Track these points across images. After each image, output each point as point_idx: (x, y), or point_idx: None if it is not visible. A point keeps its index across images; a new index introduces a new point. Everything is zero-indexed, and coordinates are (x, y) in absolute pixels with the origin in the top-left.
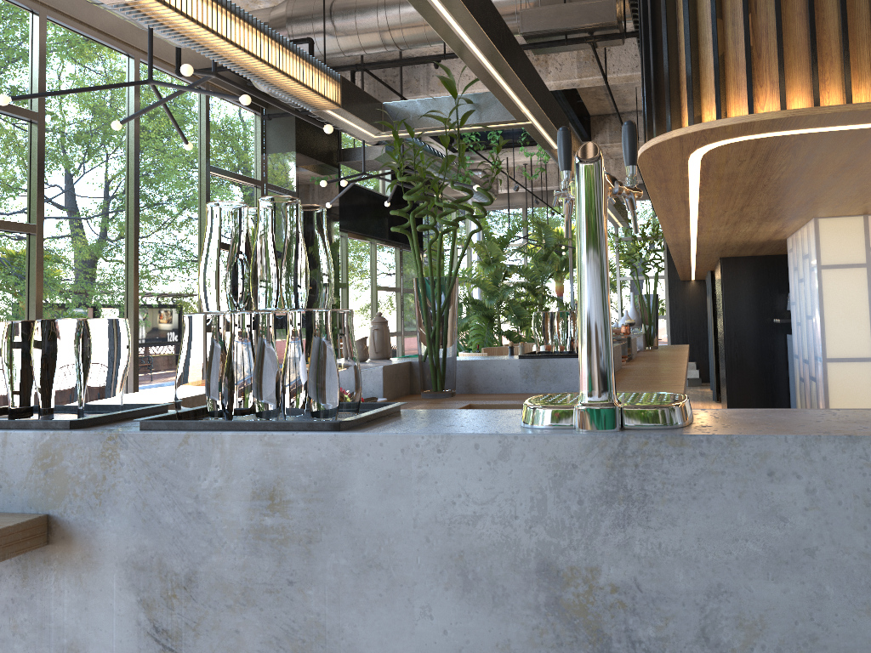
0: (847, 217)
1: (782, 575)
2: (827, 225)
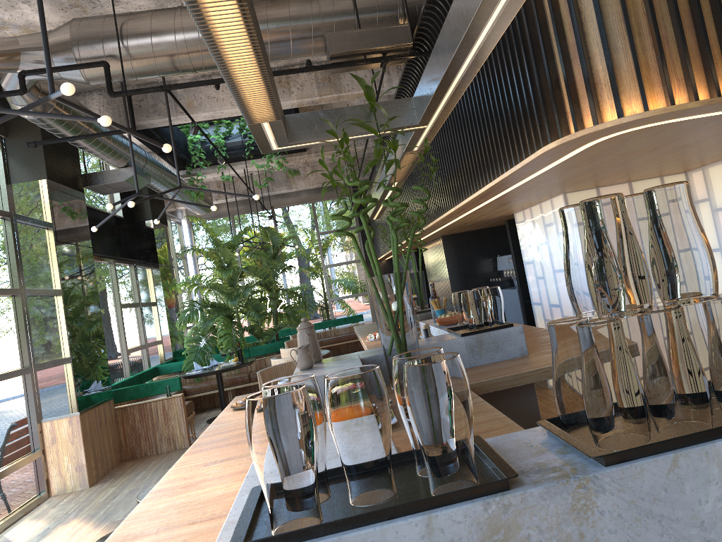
0: (585, 190)
1: None
2: (573, 198)
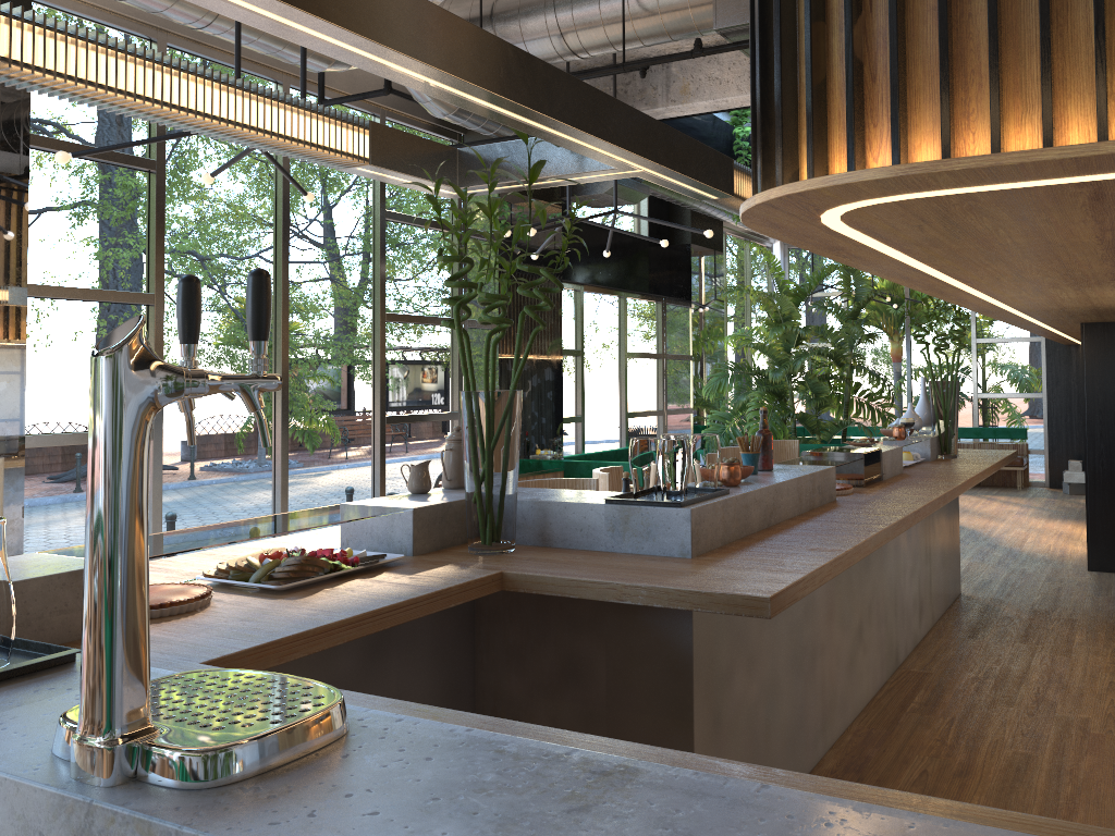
0: None
1: None
2: None
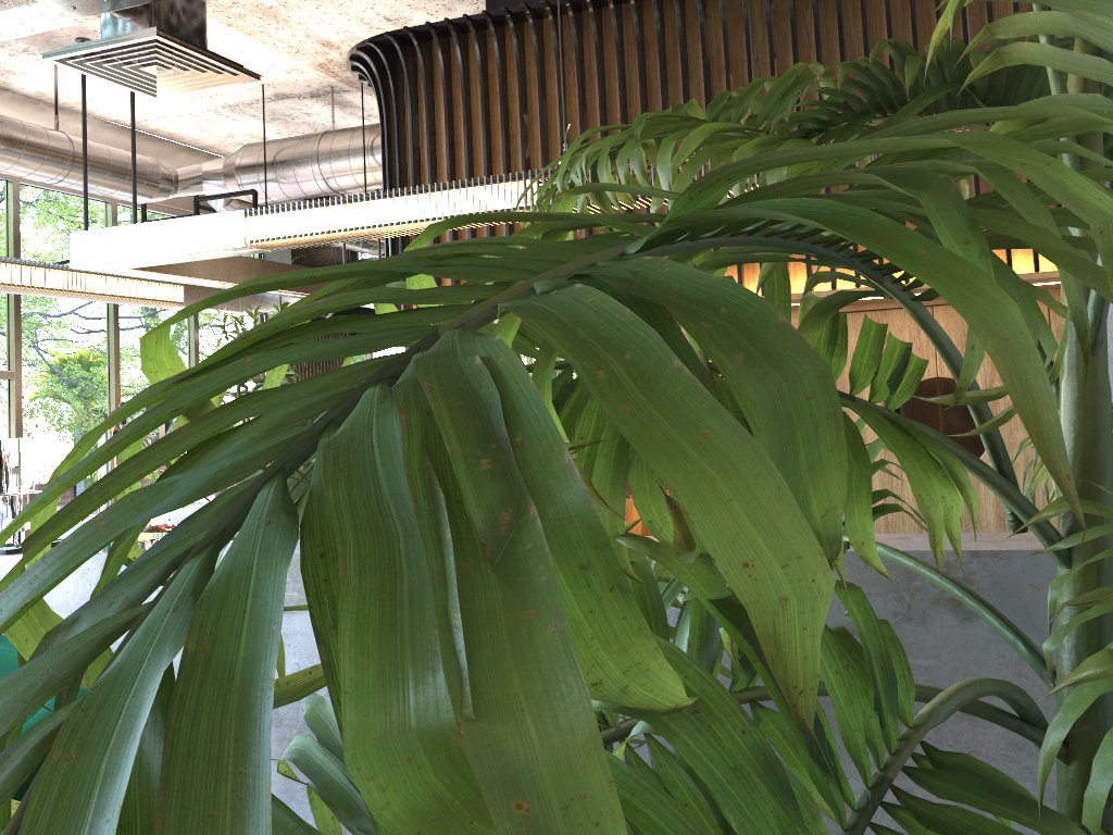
0: None
1: None
2: None
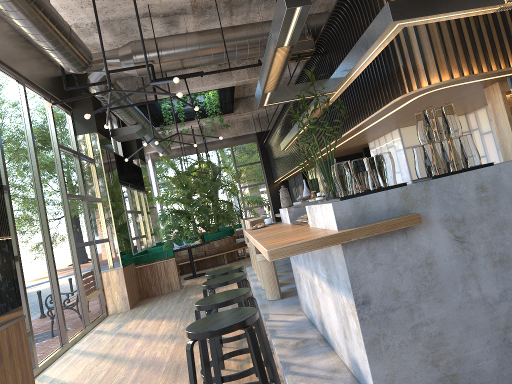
0: (410, 126)
1: None
2: (403, 130)
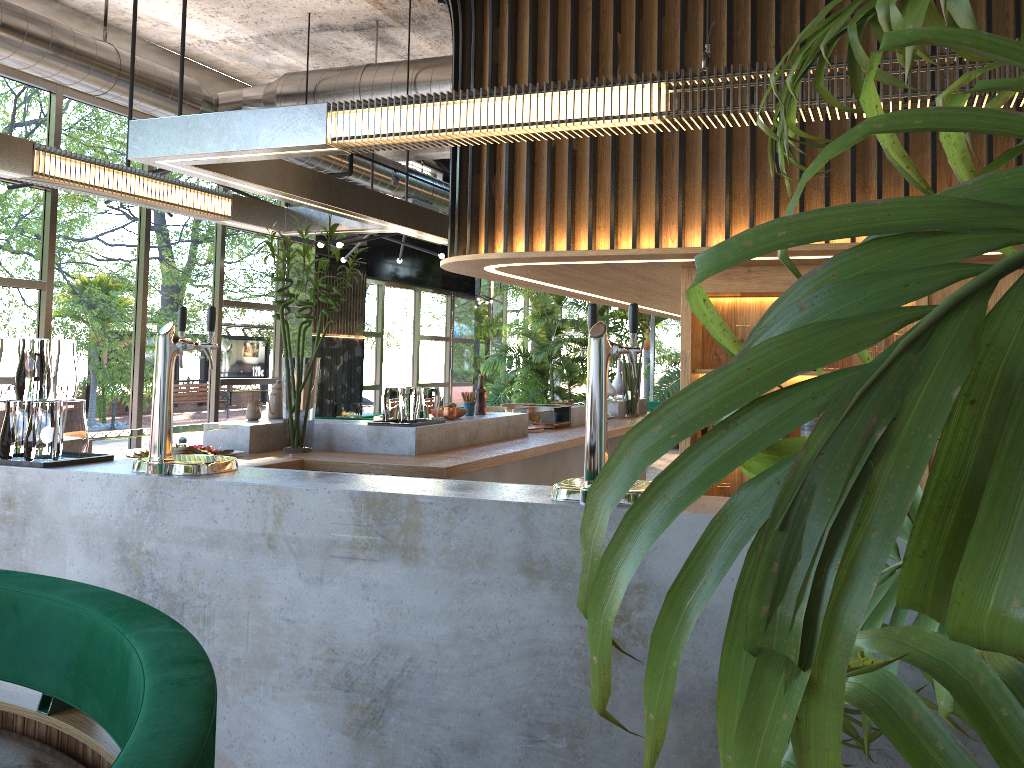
0: None
1: (213, 548)
2: None
